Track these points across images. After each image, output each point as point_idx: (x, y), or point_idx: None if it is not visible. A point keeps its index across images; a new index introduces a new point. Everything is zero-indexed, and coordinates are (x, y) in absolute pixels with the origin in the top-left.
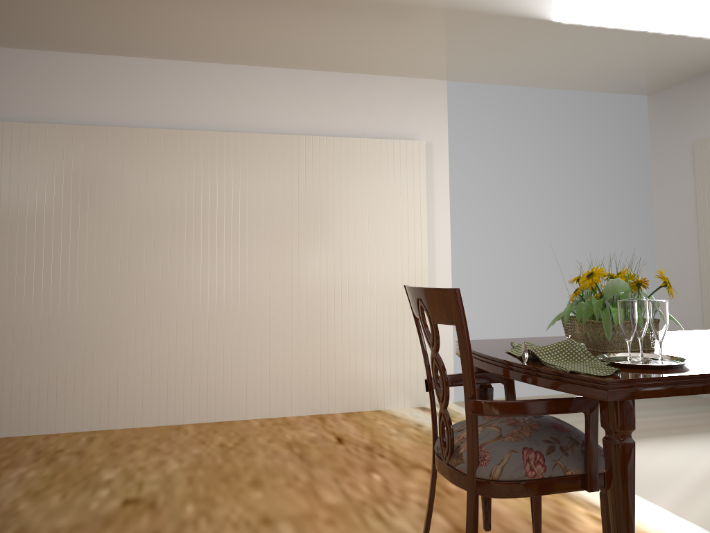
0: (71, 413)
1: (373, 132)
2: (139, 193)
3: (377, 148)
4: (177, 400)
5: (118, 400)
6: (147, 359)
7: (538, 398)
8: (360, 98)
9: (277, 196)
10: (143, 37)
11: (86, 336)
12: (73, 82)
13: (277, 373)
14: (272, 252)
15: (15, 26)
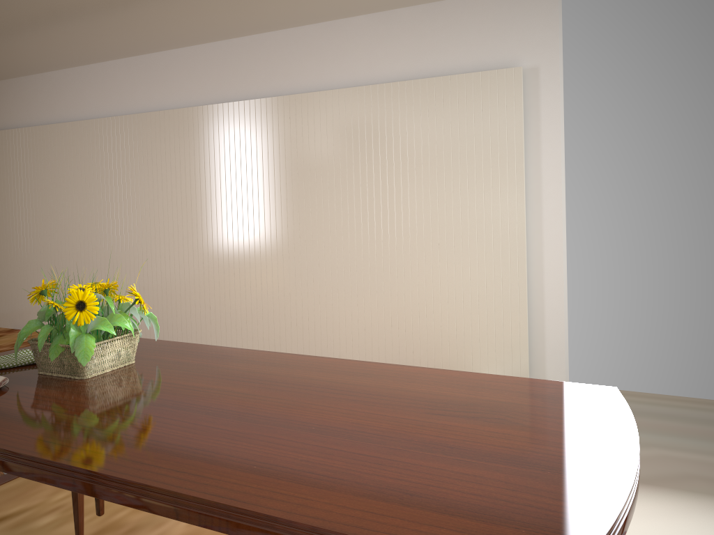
0: (220, 336)
1: (463, 66)
2: (252, 158)
3: (462, 85)
4: (287, 338)
5: (247, 331)
6: (264, 300)
7: (692, 401)
8: (447, 29)
9: (360, 151)
10: (224, 22)
11: (225, 278)
12: (210, 68)
13: (365, 325)
14: (357, 207)
15: (147, 36)
